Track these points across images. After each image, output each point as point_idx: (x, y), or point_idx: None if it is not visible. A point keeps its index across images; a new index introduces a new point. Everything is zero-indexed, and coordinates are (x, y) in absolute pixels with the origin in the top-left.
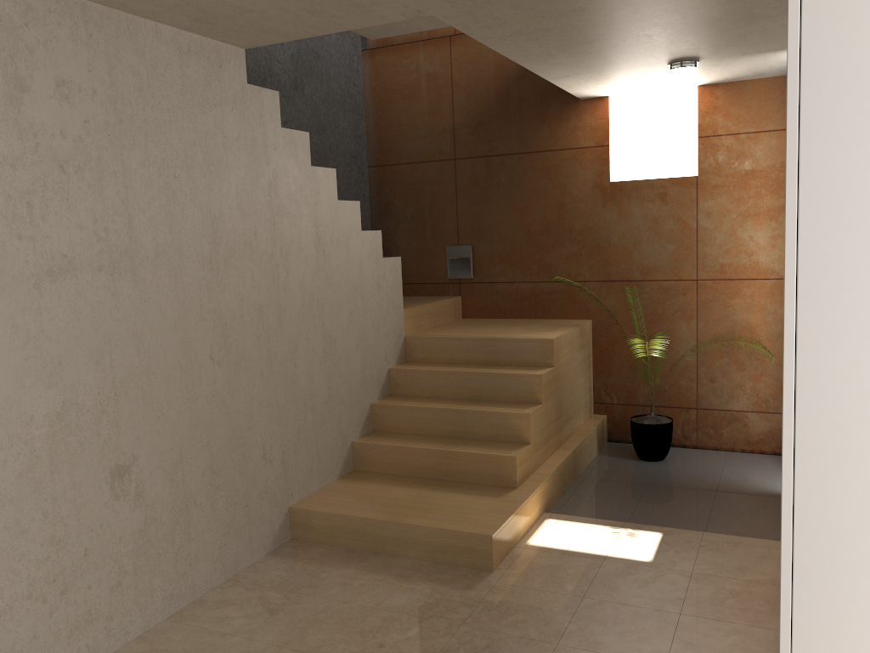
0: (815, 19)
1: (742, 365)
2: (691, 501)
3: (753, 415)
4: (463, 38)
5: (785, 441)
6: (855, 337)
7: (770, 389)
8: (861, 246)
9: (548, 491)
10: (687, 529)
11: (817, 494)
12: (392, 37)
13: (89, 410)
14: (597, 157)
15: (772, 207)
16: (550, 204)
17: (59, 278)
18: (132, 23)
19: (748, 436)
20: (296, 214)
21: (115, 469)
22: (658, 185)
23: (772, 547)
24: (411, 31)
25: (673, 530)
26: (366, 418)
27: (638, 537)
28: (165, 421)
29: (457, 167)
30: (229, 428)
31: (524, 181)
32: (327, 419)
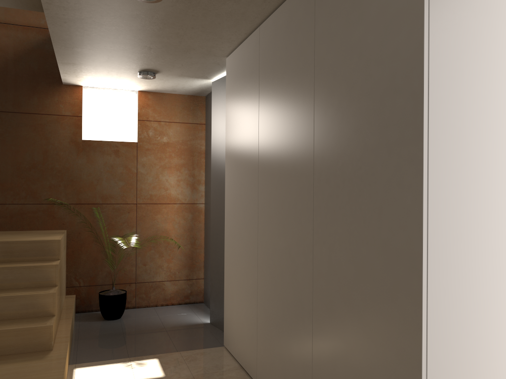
0: (434, 28)
1: (162, 253)
2: (156, 337)
3: (167, 283)
4: None
5: (424, 243)
6: (449, 186)
7: (177, 266)
8: (450, 141)
9: (69, 349)
10: (167, 353)
11: (436, 270)
12: None
13: None
14: (74, 123)
15: (178, 164)
16: (37, 150)
17: None
18: None
19: (165, 296)
20: None
21: None
22: (113, 145)
23: (220, 350)
24: None
25: (162, 355)
26: None
27: (145, 364)
28: None
29: None
30: None
31: (17, 132)
32: None
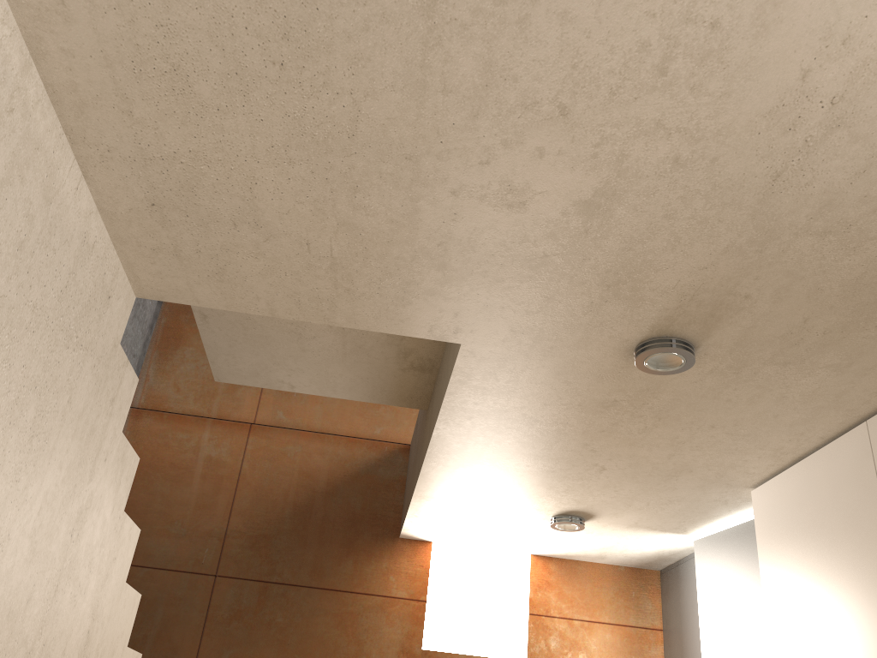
0: None
1: None
2: None
3: None
4: (267, 430)
5: None
6: None
7: None
8: None
9: None
10: None
11: None
12: (169, 404)
13: None
14: (410, 613)
15: None
16: None
17: None
18: (61, 149)
19: None
20: (83, 584)
21: None
22: None
23: None
24: (277, 387)
25: None
26: None
27: None
28: None
29: (216, 588)
30: None
31: (309, 626)
32: None
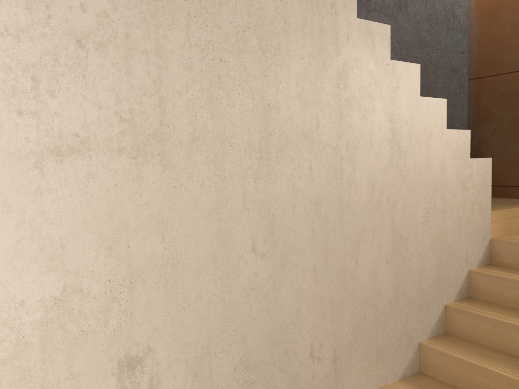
0: None
1: None
2: None
3: None
4: None
5: None
6: None
7: None
8: None
9: None
10: None
11: None
12: None
13: (96, 297)
14: None
15: None
16: None
17: (68, 158)
18: None
19: None
20: (369, 108)
21: (124, 360)
22: None
23: None
24: None
25: None
26: (438, 319)
27: None
28: (191, 312)
29: None
30: (271, 323)
31: None
32: (391, 318)
